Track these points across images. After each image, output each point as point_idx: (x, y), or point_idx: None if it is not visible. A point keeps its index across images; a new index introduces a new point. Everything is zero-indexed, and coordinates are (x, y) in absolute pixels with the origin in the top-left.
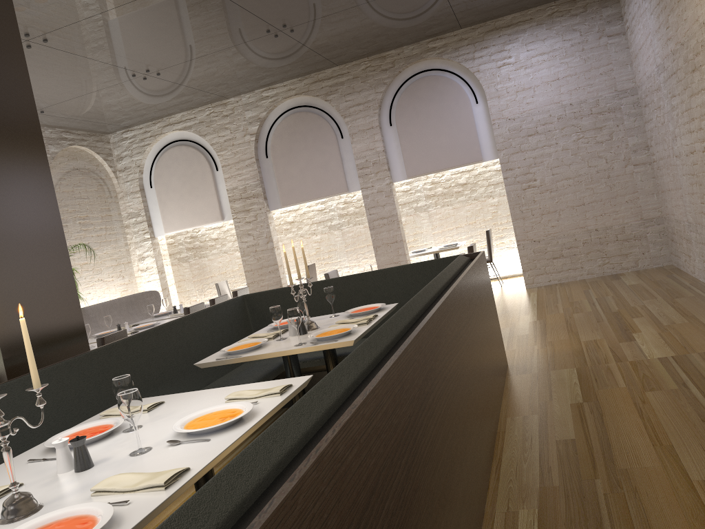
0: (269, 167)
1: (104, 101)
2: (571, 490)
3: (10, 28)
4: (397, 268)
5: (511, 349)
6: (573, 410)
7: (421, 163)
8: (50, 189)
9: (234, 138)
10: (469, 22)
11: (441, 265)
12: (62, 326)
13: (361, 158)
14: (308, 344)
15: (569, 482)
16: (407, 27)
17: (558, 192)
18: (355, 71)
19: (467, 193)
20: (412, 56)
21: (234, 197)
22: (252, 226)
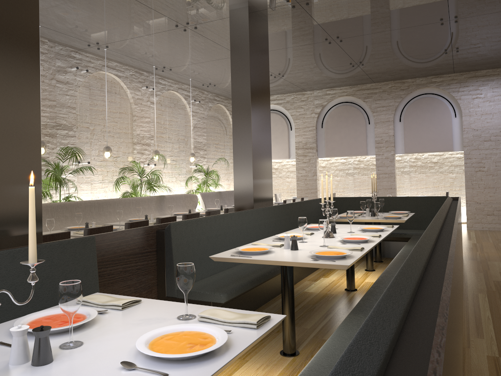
0: (322, 133)
1: None
2: (500, 292)
3: (267, 60)
4: (413, 197)
5: (463, 251)
6: (500, 273)
7: (414, 146)
8: (270, 132)
9: (305, 113)
10: (460, 70)
11: (437, 200)
12: (267, 192)
13: (379, 137)
14: (381, 219)
15: (500, 290)
16: (424, 69)
17: (497, 176)
18: (384, 87)
19: (436, 168)
20: (420, 84)
21: (298, 147)
22: (306, 165)
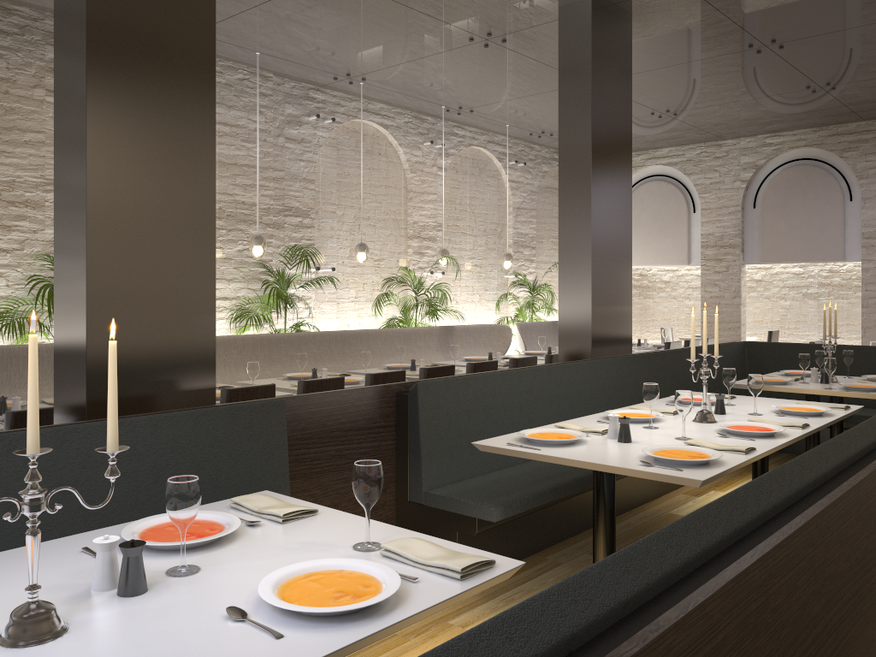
0: (754, 218)
1: None
2: None
3: (627, 92)
4: None
5: None
6: None
7: None
8: (629, 221)
9: (722, 182)
10: None
11: None
12: (620, 329)
13: (870, 227)
14: (838, 390)
15: None
16: None
17: None
18: None
19: None
20: None
21: (707, 243)
22: (720, 277)
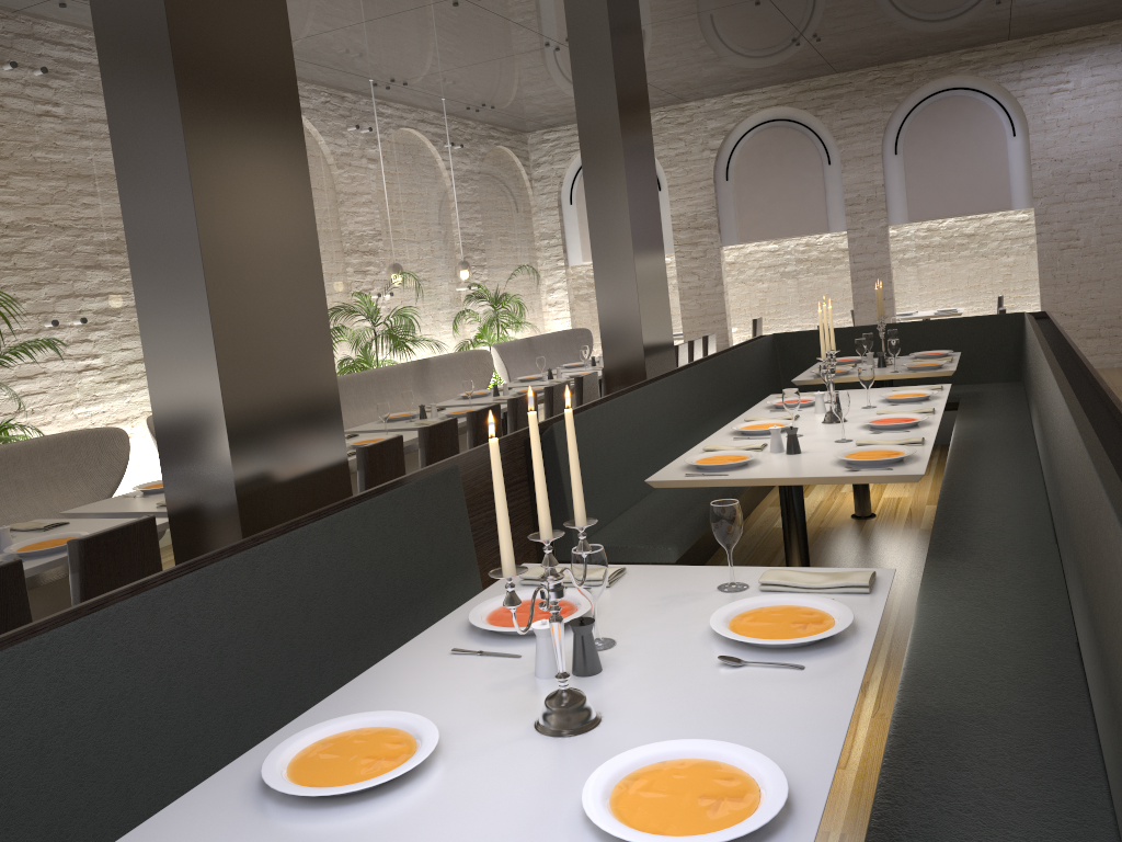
0: (728, 193)
1: (561, 100)
2: None
3: (641, 58)
4: (951, 320)
5: None
6: None
7: (929, 205)
8: (658, 211)
9: (688, 152)
10: (1021, 34)
11: (1001, 321)
12: (664, 336)
13: (852, 192)
14: (905, 372)
15: None
16: (946, 38)
17: (1105, 257)
18: (859, 82)
19: (974, 247)
20: (937, 69)
21: (679, 225)
22: (698, 264)
